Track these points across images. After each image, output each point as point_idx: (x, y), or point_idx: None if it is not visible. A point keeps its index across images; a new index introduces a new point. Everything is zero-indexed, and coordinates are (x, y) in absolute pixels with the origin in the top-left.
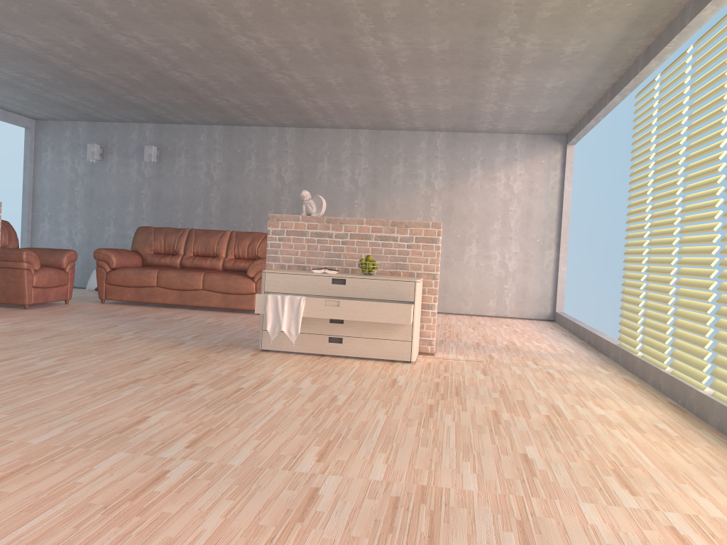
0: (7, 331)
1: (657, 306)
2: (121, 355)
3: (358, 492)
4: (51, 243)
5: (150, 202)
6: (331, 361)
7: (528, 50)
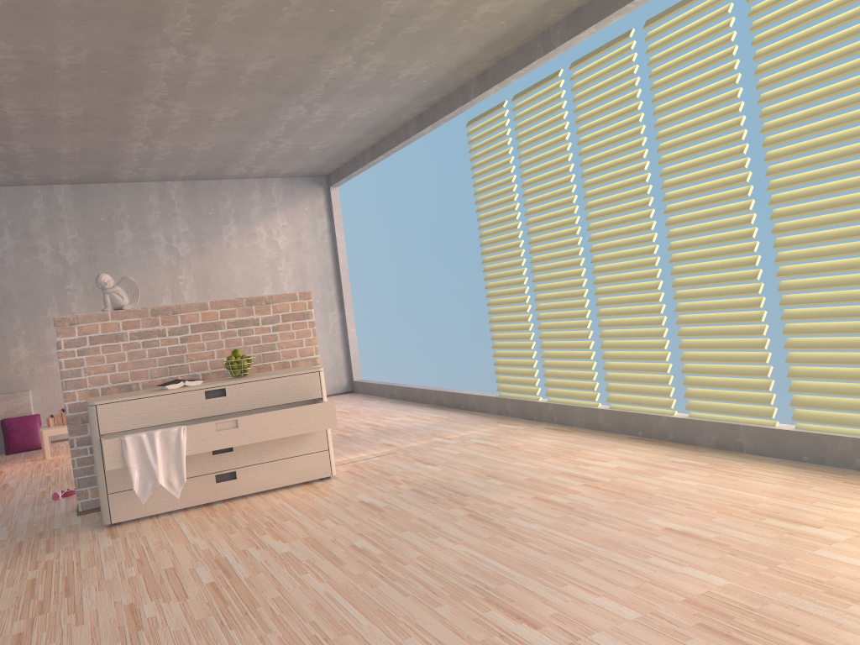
0: None
1: (566, 344)
2: None
3: (659, 639)
4: None
5: None
6: (238, 507)
7: (362, 72)
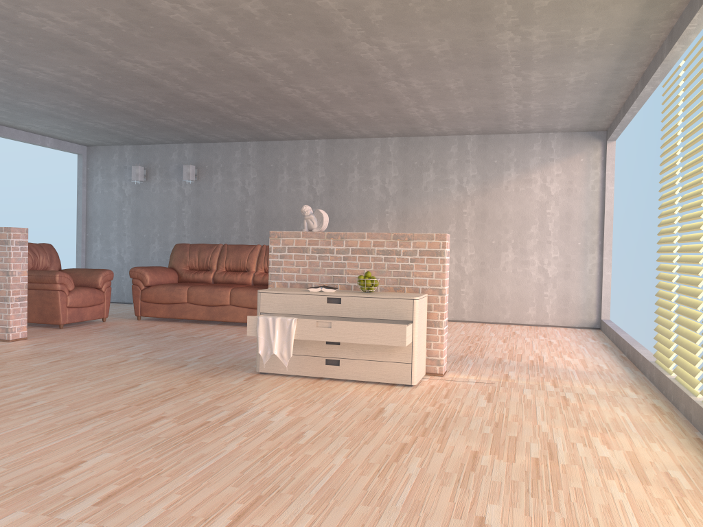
0: (23, 355)
1: (688, 323)
2: (112, 382)
3: None
4: (103, 261)
5: (190, 219)
6: (326, 385)
7: (536, 43)
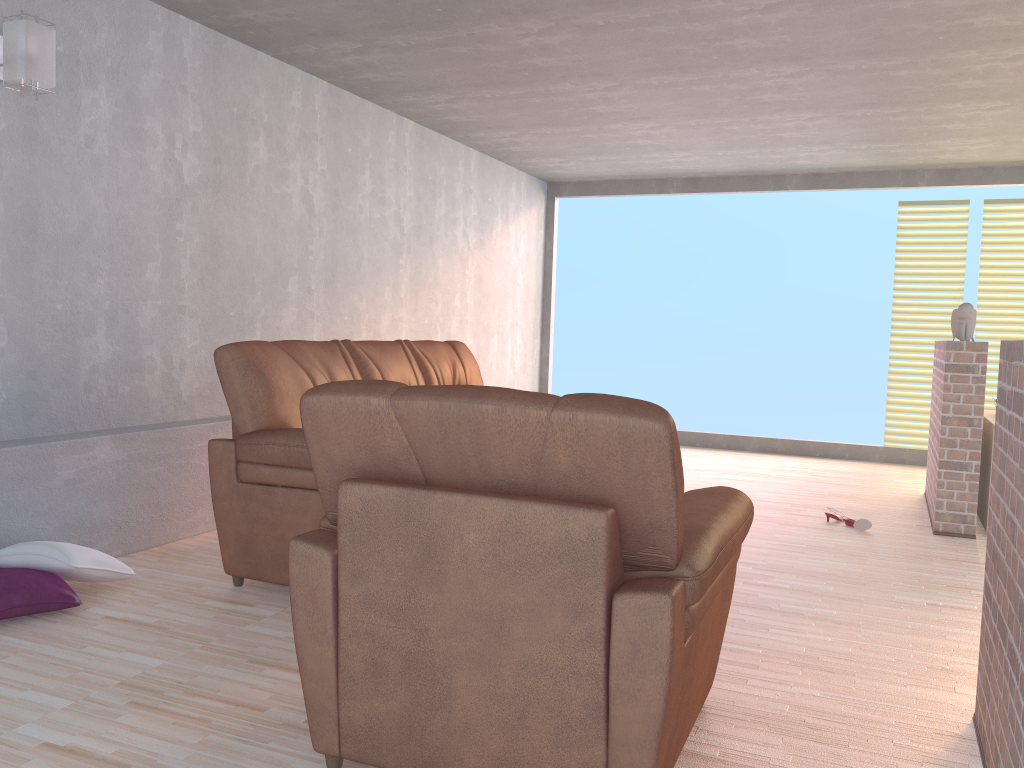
0: None
1: None
2: None
3: None
4: None
5: (2, 237)
6: None
7: (942, 148)
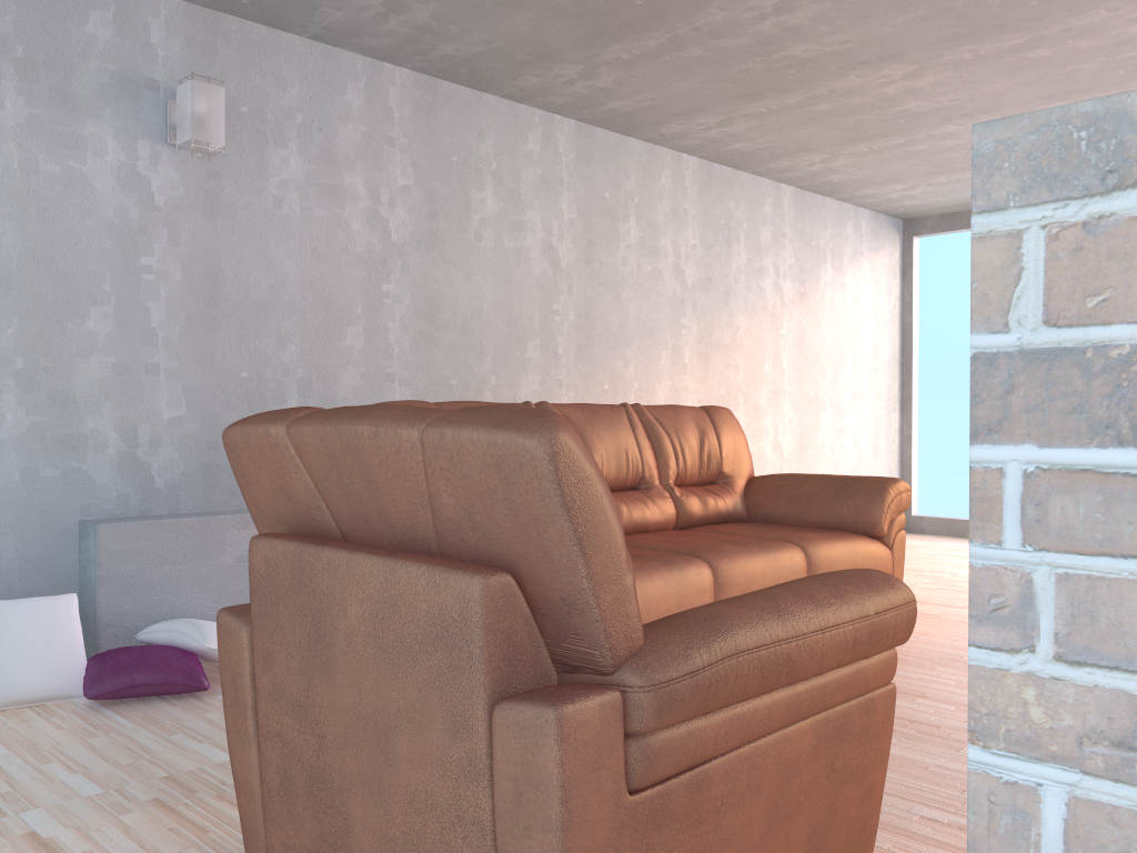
0: None
1: None
2: None
3: None
4: None
5: (179, 304)
6: None
7: None
